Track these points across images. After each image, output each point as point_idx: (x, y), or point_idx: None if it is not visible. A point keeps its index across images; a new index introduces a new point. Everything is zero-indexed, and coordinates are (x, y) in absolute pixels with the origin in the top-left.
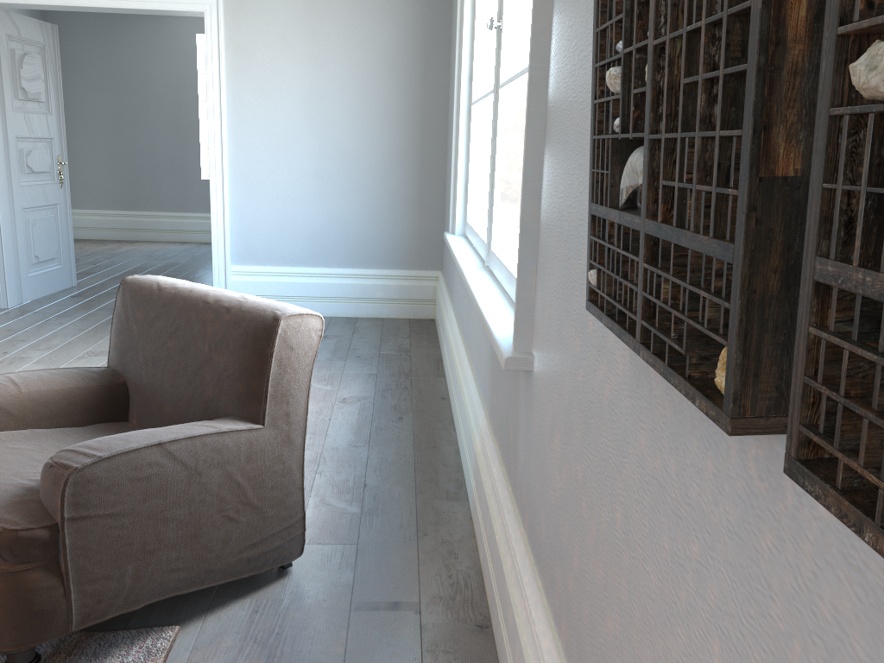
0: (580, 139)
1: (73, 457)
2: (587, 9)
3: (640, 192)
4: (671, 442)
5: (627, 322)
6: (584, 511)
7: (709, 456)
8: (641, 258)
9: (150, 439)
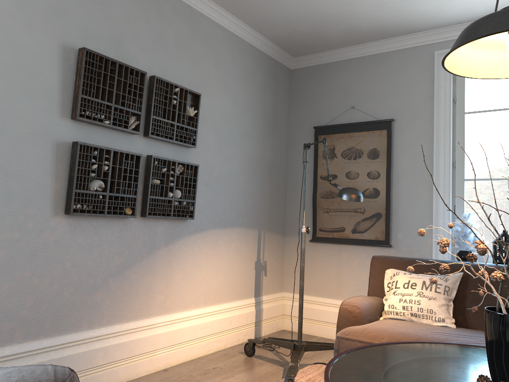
0: (2, 165)
1: (61, 369)
2: (2, 123)
3: (103, 188)
4: (94, 234)
5: (98, 212)
6: (35, 282)
7: (109, 230)
8: (107, 199)
9: (4, 368)
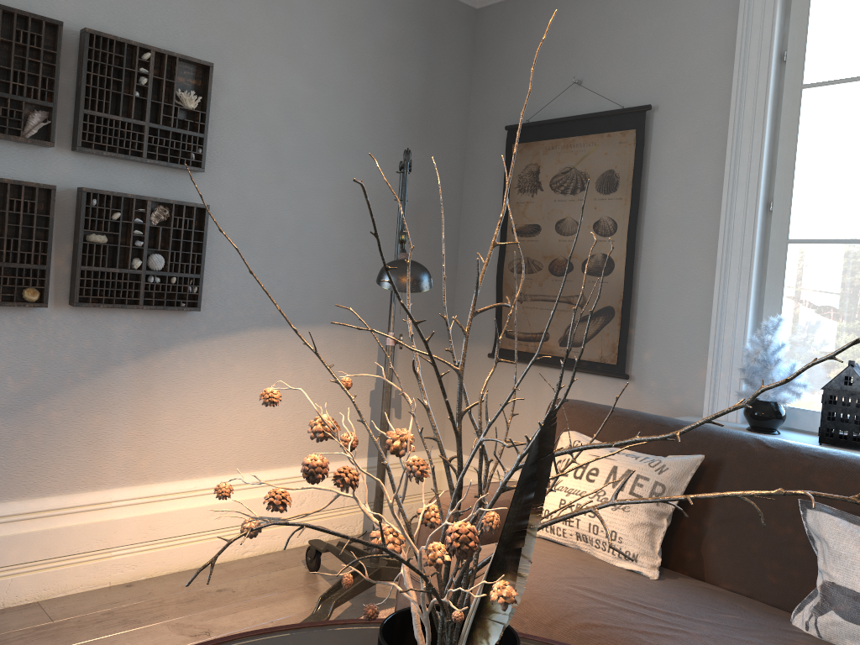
0: None
1: None
2: None
3: None
4: None
5: None
6: None
7: None
8: None
9: None
